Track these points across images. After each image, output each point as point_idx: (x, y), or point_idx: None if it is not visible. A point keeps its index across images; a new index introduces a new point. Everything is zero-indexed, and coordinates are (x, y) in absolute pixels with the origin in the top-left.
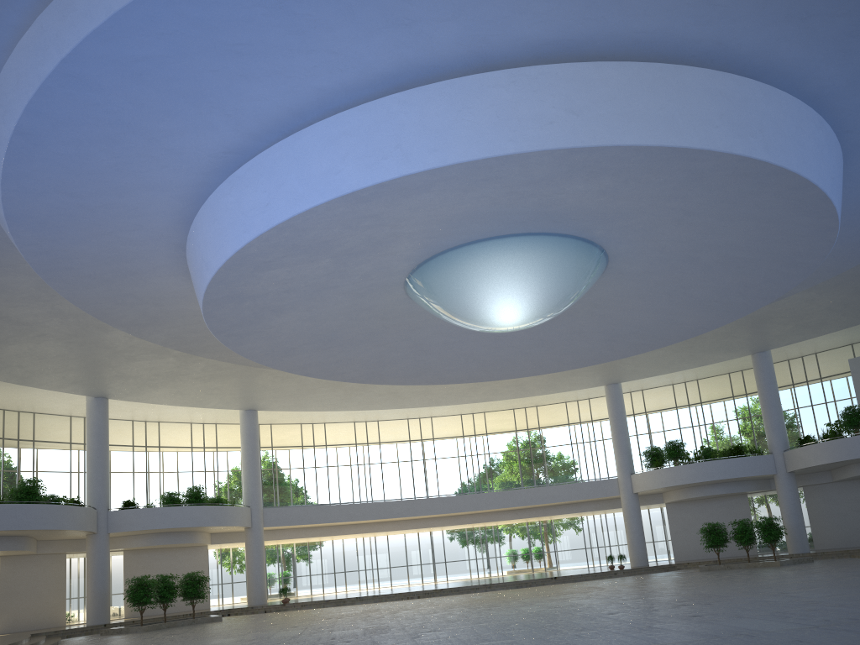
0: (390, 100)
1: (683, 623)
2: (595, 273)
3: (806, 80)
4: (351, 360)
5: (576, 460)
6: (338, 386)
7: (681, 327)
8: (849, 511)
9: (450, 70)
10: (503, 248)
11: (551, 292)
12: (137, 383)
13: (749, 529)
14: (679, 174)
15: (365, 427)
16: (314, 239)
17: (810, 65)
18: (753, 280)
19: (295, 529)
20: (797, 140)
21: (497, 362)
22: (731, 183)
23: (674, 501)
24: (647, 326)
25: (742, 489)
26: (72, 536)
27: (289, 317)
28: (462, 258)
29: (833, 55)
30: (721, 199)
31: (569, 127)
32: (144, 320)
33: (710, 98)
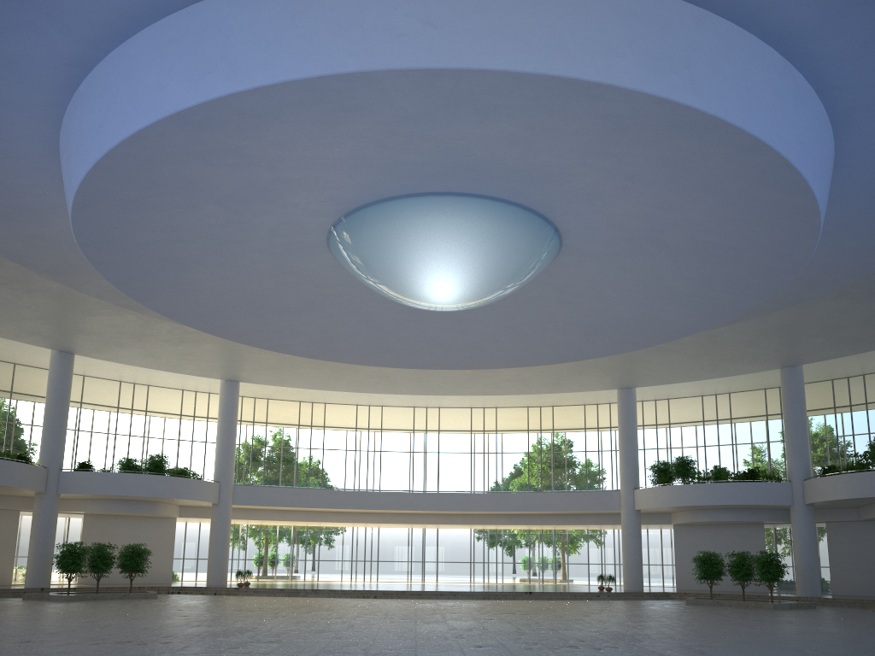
0: (220, 0)
1: None
2: (541, 249)
3: (763, 9)
4: (294, 331)
5: (608, 469)
6: (323, 364)
7: (665, 325)
8: (874, 556)
9: None
10: (421, 208)
11: (483, 266)
12: (101, 340)
13: (747, 563)
14: (592, 120)
15: (401, 415)
16: (175, 176)
17: None
18: (736, 273)
19: (271, 510)
20: (743, 86)
21: (464, 348)
22: (663, 138)
23: (682, 524)
24: (627, 320)
25: (756, 518)
26: (21, 493)
27: (200, 274)
28: (376, 217)
29: None
30: (662, 161)
31: (425, 42)
32: (66, 267)
33: (617, 19)
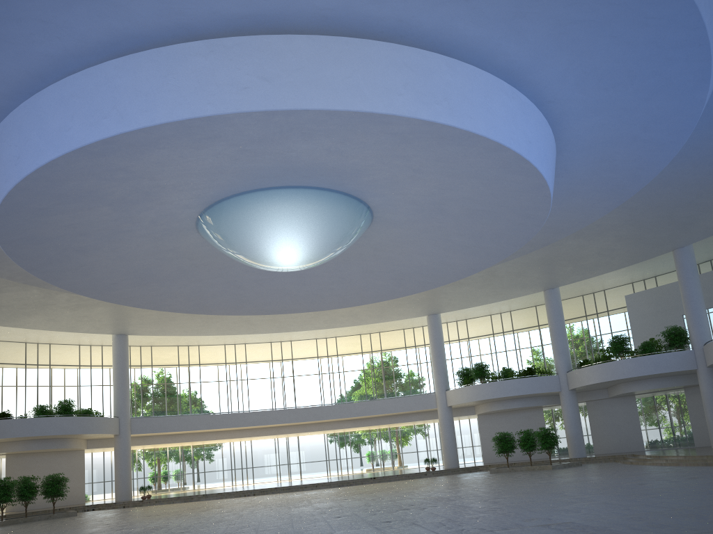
0: (107, 65)
1: (362, 530)
2: (358, 221)
3: (494, 55)
4: (174, 294)
5: (427, 377)
6: (195, 315)
7: (455, 268)
8: (621, 423)
9: (162, 39)
10: (267, 199)
11: (317, 238)
12: (10, 311)
13: (531, 438)
14: (384, 136)
15: (260, 348)
16: (78, 189)
17: (491, 42)
18: (499, 229)
19: (163, 436)
20: (485, 108)
21: (307, 296)
22: (435, 145)
23: (484, 413)
24: (426, 267)
25: (536, 403)
26: None
27: (97, 257)
28: (233, 207)
29: (509, 34)
30: (437, 159)
31: (262, 92)
32: None
33: (395, 69)
